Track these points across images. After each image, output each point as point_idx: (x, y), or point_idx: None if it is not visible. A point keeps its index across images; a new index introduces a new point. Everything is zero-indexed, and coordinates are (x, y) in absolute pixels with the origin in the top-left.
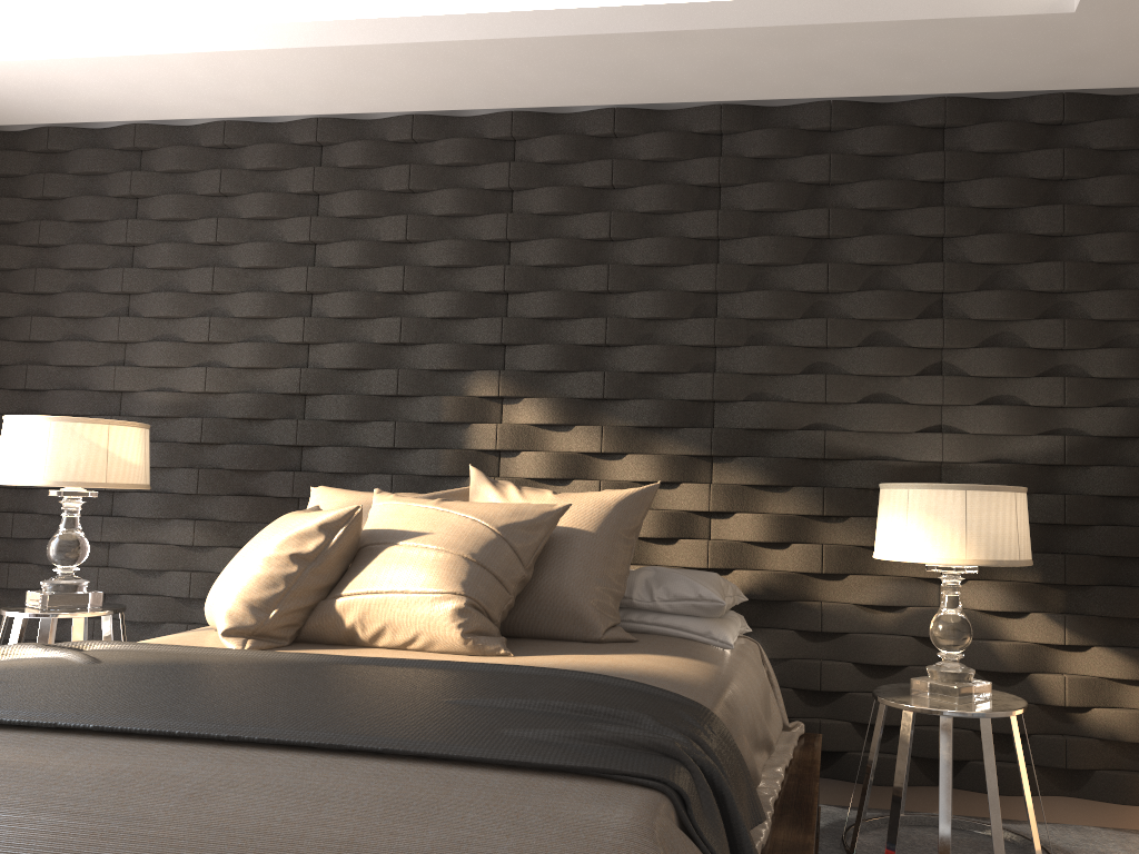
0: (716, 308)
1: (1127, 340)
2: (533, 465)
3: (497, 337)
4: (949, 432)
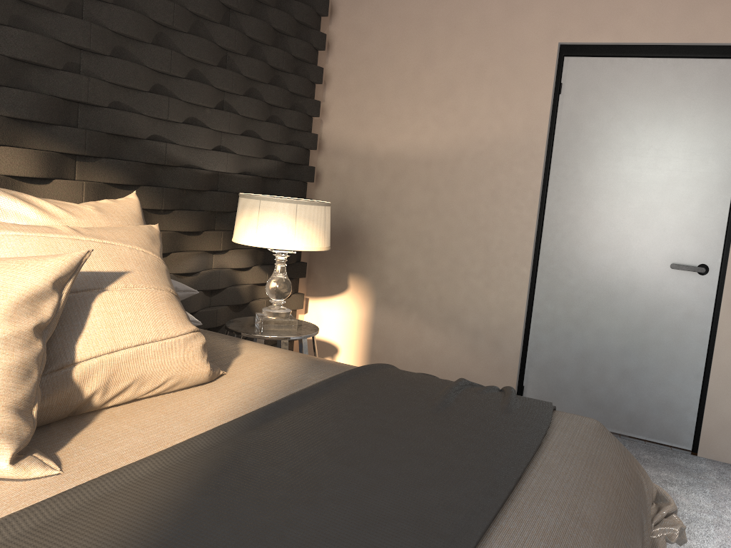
0: (83, 10)
1: (297, 107)
2: None
3: None
4: (225, 151)
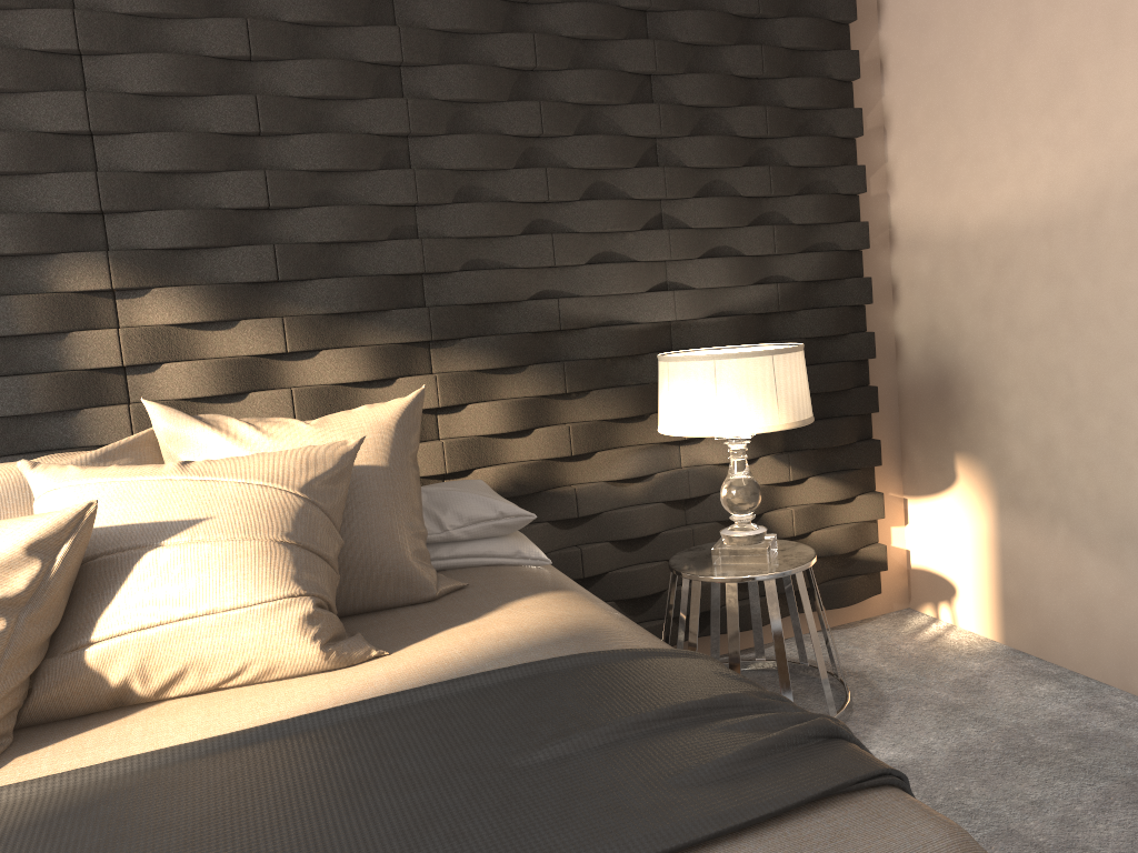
0: (409, 156)
1: (816, 186)
2: (187, 380)
3: (93, 202)
4: (675, 288)
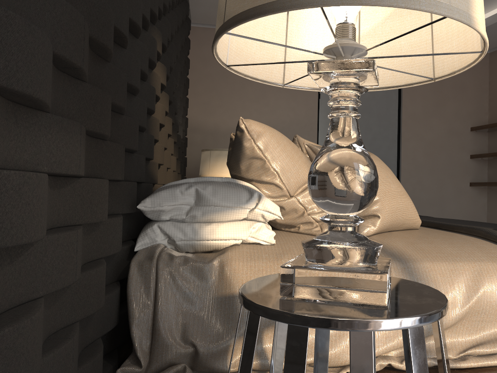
0: None
1: None
2: (162, 114)
3: (162, 6)
4: None
